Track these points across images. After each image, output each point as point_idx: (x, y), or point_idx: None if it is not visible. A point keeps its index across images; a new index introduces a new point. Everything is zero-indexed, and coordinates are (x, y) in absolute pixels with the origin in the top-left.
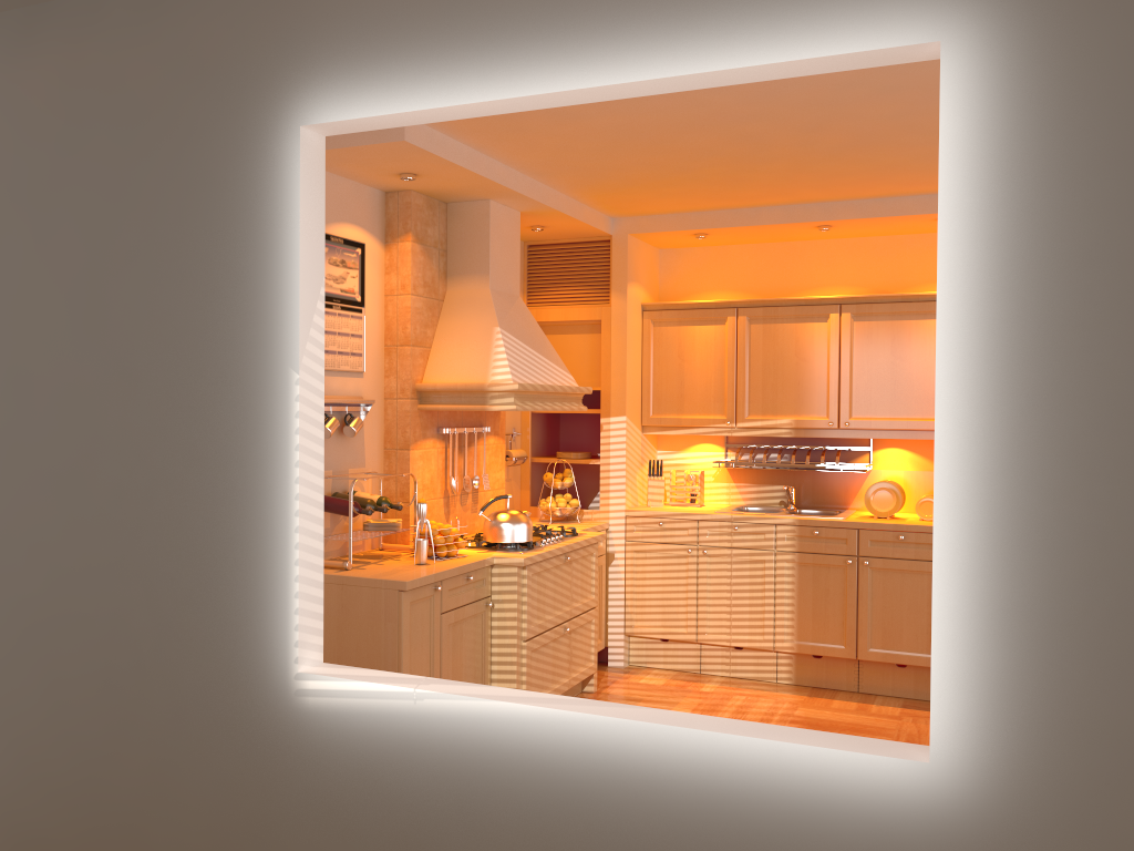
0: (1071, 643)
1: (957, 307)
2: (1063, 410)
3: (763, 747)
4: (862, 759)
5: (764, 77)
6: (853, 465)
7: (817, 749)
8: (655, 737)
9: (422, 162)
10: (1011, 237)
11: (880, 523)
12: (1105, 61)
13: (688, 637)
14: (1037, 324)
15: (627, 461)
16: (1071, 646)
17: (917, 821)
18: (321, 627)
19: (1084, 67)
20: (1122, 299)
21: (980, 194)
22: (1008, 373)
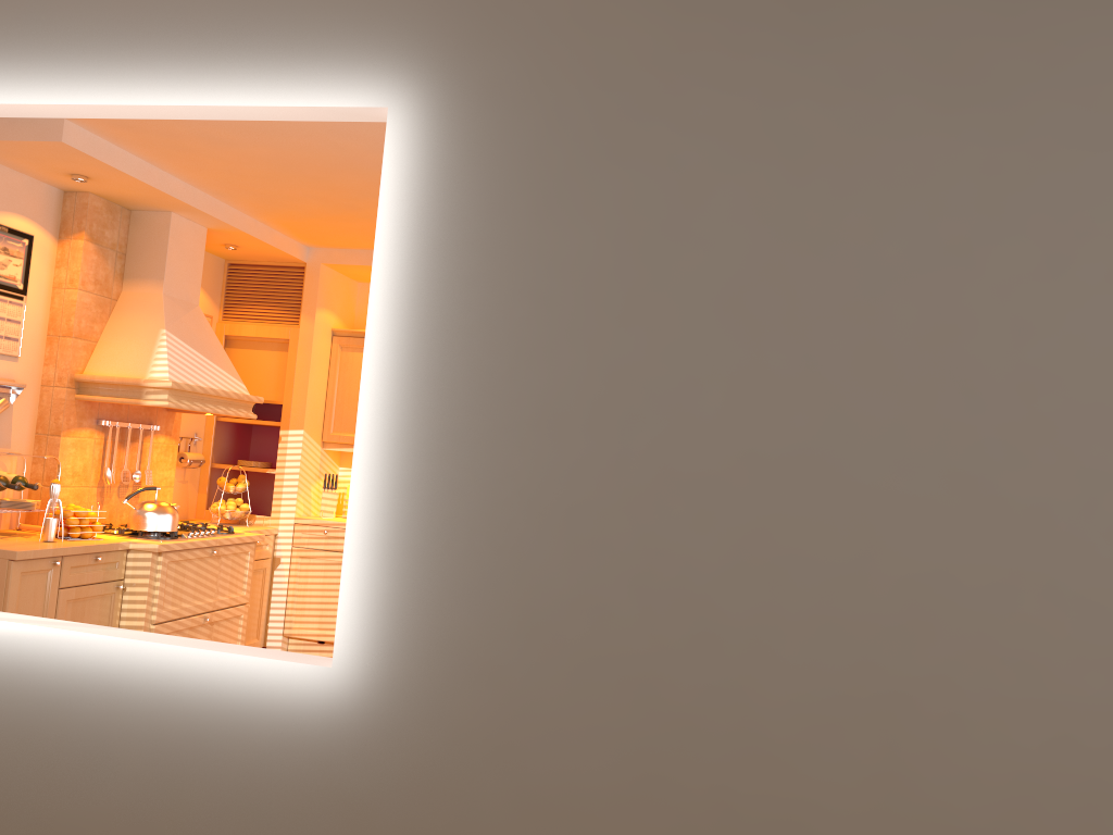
0: (436, 571)
1: (382, 309)
2: (445, 393)
3: (211, 657)
4: (284, 666)
5: (274, 117)
6: None
7: (252, 658)
8: (127, 651)
9: (88, 165)
10: (422, 260)
11: None
12: (493, 138)
13: None
14: (434, 326)
15: (301, 472)
16: (436, 574)
17: (319, 715)
18: None
19: (479, 140)
20: (489, 313)
21: (405, 225)
22: (412, 363)
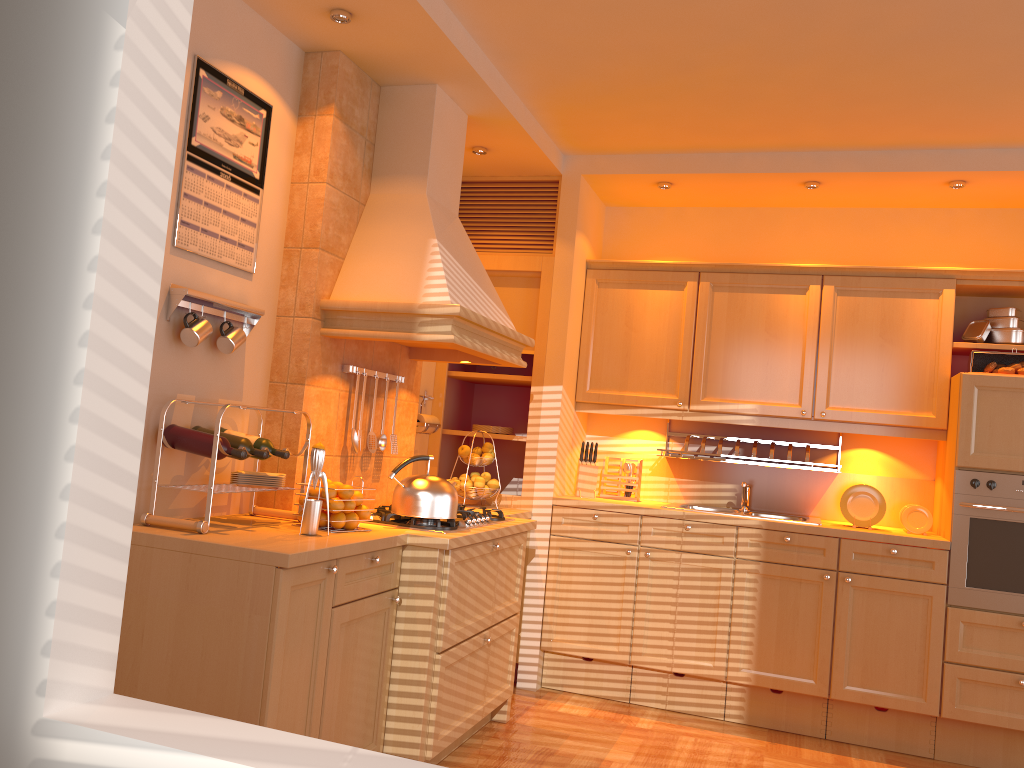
0: None
1: None
2: None
3: None
4: None
5: None
6: (826, 464)
7: None
8: None
9: None
10: None
11: (868, 532)
12: None
13: (619, 658)
14: None
15: (559, 439)
16: None
17: None
18: (117, 613)
19: None
20: None
21: None
22: None
